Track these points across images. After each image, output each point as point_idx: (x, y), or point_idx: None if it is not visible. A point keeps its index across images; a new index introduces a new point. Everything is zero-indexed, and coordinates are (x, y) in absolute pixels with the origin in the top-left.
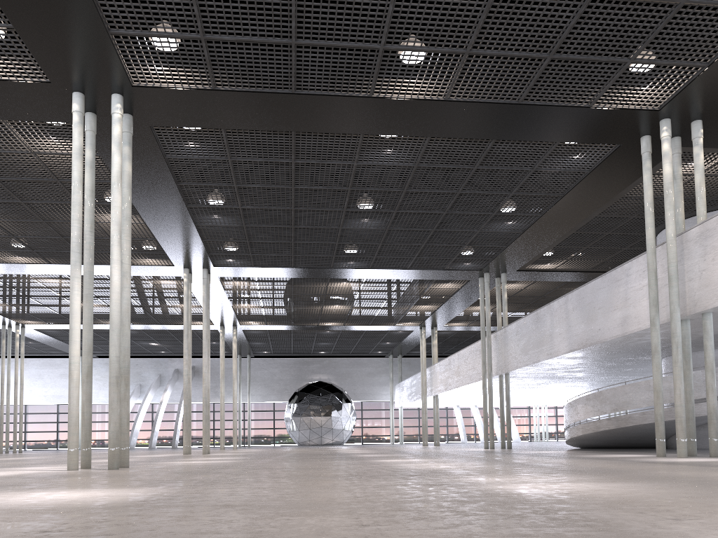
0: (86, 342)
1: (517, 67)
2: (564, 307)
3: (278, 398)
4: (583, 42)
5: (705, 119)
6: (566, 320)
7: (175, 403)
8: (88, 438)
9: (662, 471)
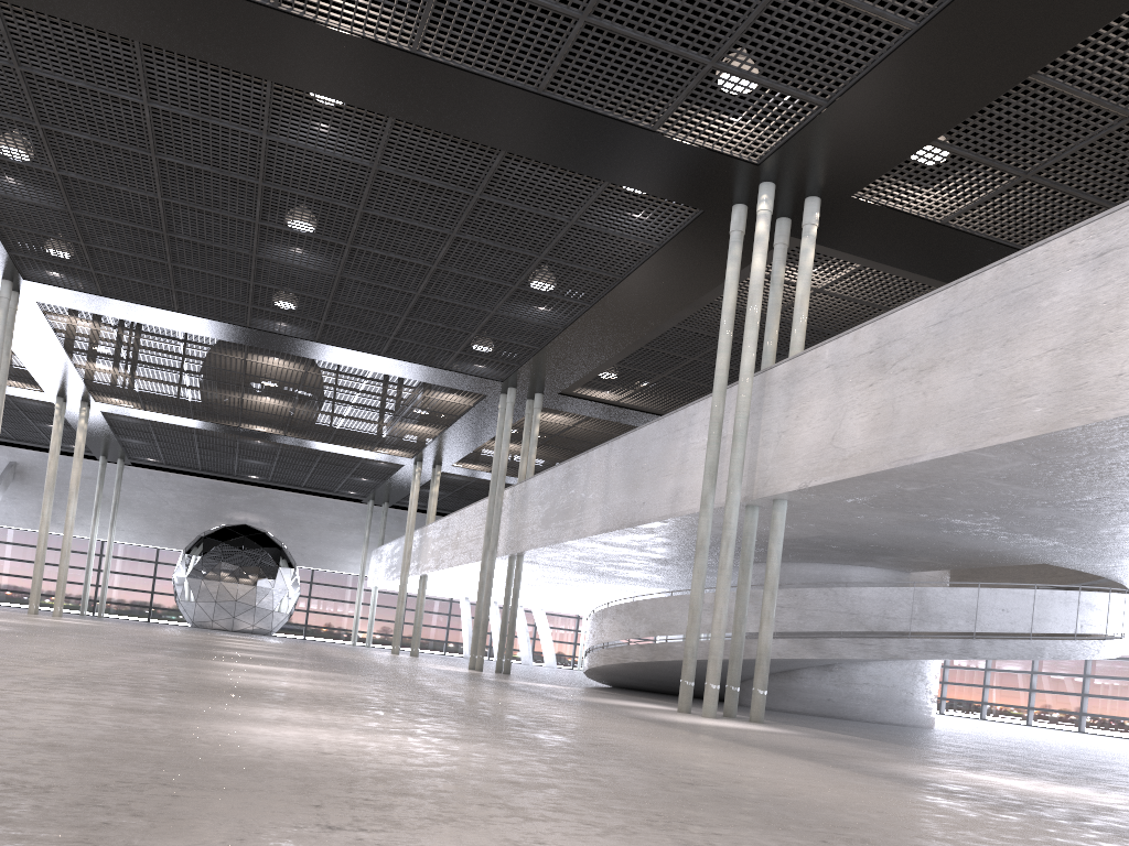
0: None
1: (531, 23)
2: (605, 461)
3: (167, 543)
4: (636, 6)
5: (825, 198)
6: (604, 482)
7: None
8: None
9: (617, 733)
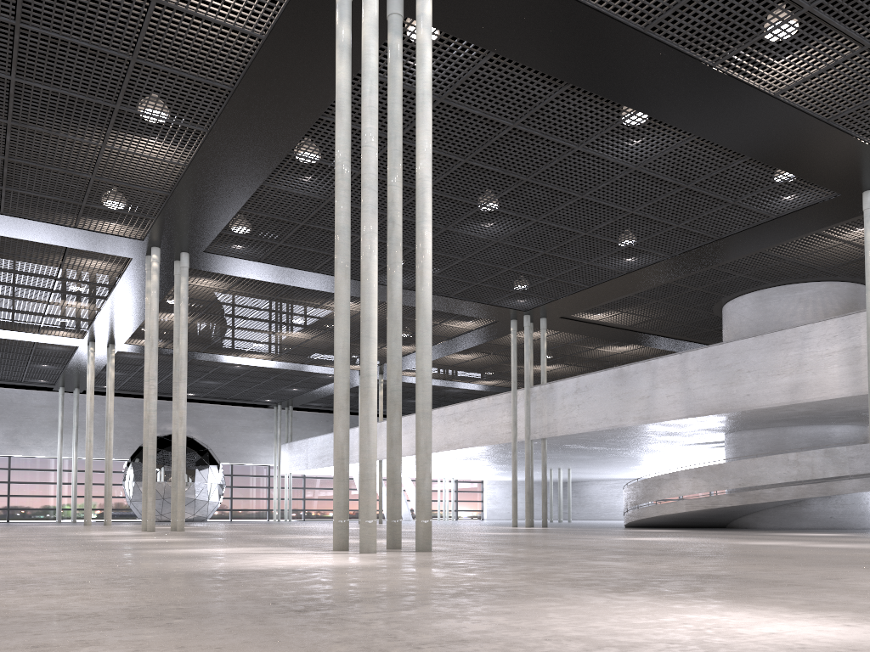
0: (345, 344)
1: None
2: (679, 366)
3: (115, 455)
4: None
5: None
6: (681, 381)
7: None
8: (348, 500)
9: None
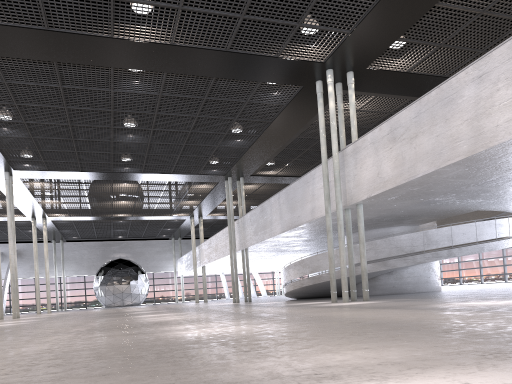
0: None
1: (220, 23)
2: (278, 201)
3: (88, 273)
4: (264, 8)
5: (355, 71)
6: (279, 210)
7: (2, 279)
8: None
9: (314, 313)
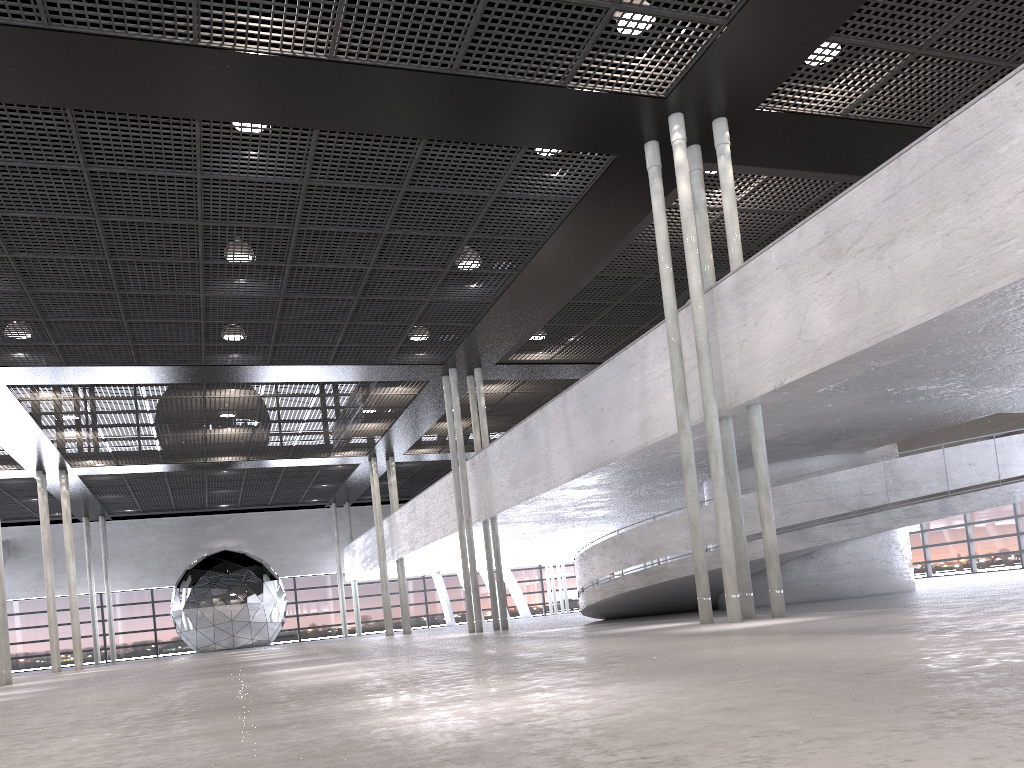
0: None
1: (440, 4)
2: (562, 412)
3: (159, 582)
4: None
5: (731, 117)
6: (566, 431)
7: None
8: None
9: (701, 650)
